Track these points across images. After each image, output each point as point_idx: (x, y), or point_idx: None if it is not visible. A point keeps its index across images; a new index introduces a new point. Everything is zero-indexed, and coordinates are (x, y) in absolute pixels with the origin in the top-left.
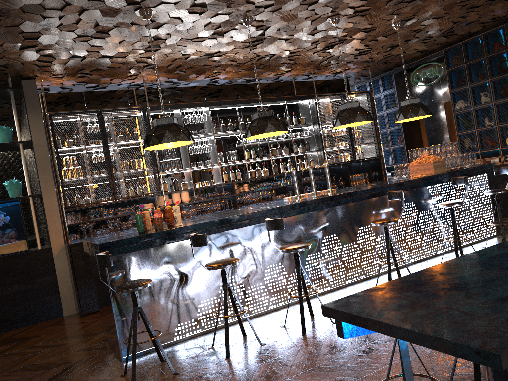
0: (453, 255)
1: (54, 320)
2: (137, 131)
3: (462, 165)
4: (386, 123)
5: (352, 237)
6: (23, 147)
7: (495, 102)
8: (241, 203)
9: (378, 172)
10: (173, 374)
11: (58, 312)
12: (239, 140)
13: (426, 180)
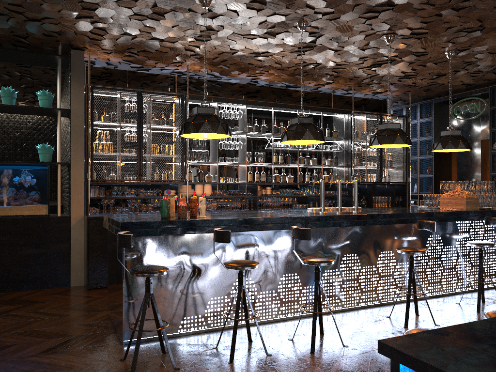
0: (472, 296)
1: (60, 289)
2: (172, 118)
3: (495, 206)
4: (417, 151)
5: (372, 260)
6: (61, 114)
7: None
8: (261, 205)
9: (402, 198)
10: (174, 369)
11: (65, 281)
12: (269, 143)
13: (457, 215)
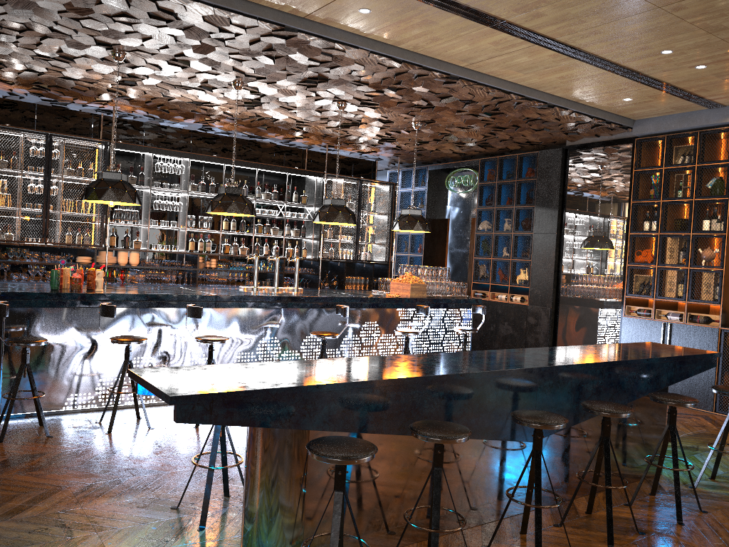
0: None
1: None
2: (94, 167)
3: (447, 295)
4: None
5: (295, 344)
6: None
7: (515, 233)
8: (204, 281)
9: None
10: (47, 437)
11: None
12: None
13: (395, 302)
